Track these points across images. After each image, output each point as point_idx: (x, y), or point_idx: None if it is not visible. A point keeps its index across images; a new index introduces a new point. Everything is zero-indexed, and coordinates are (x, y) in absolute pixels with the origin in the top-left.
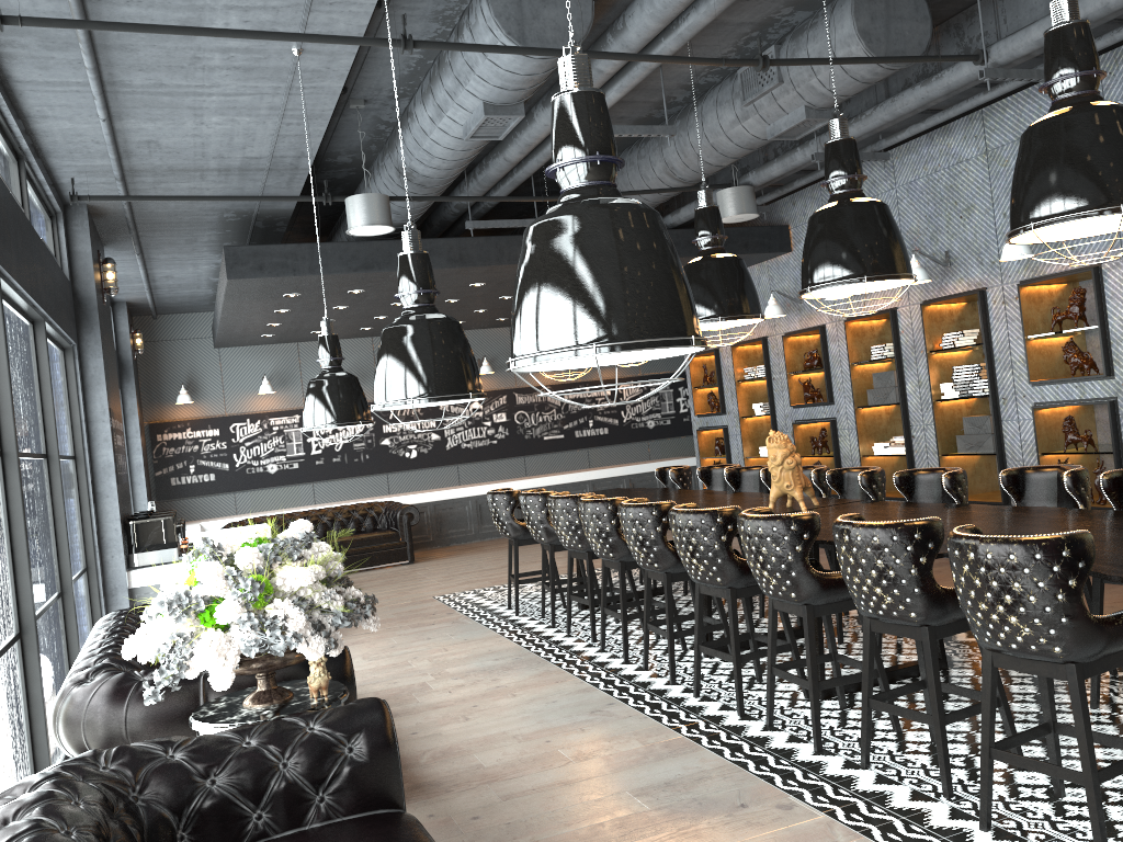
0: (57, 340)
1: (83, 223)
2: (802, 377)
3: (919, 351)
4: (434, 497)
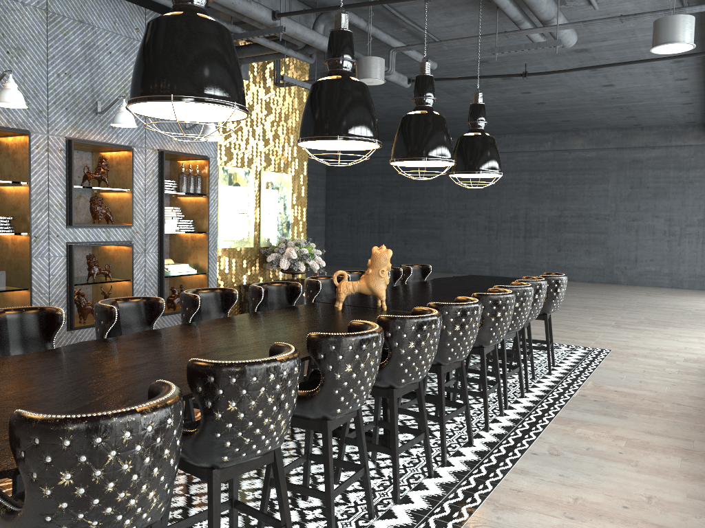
0: None
1: None
2: None
3: None
4: None
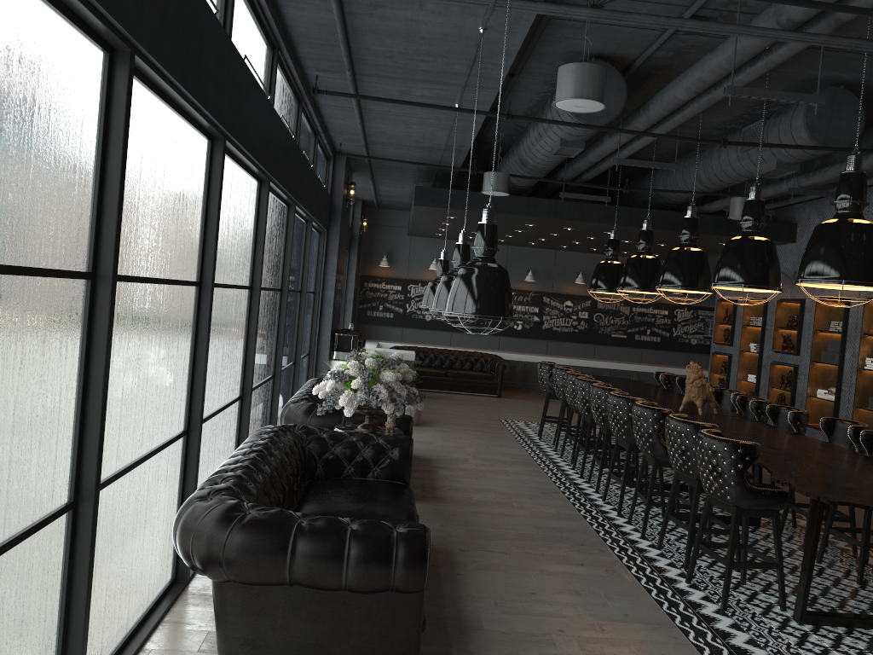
0: (317, 228)
1: (343, 163)
2: (786, 332)
3: (858, 332)
4: (526, 358)
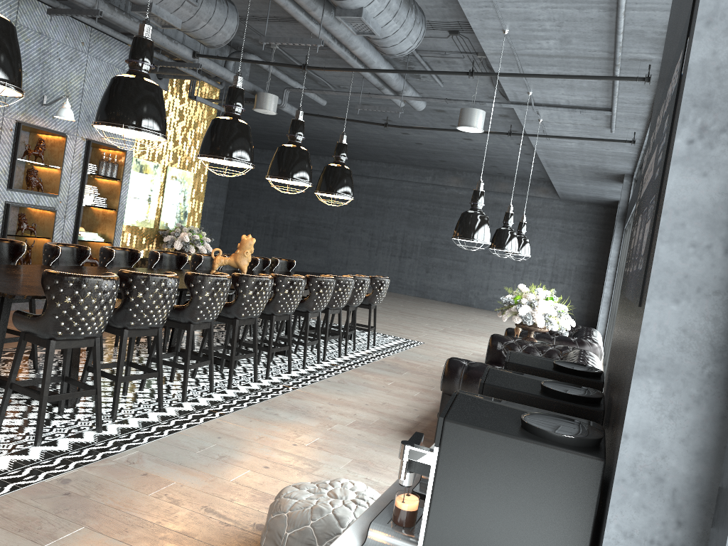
0: None
1: None
2: None
3: None
4: None
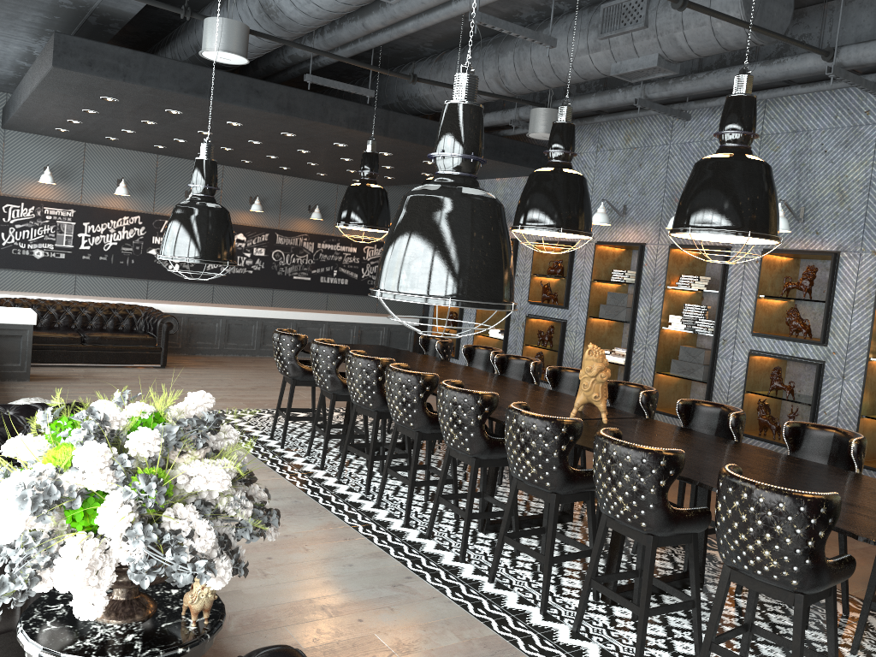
0: None
1: None
2: (541, 280)
3: (657, 284)
4: (190, 310)
